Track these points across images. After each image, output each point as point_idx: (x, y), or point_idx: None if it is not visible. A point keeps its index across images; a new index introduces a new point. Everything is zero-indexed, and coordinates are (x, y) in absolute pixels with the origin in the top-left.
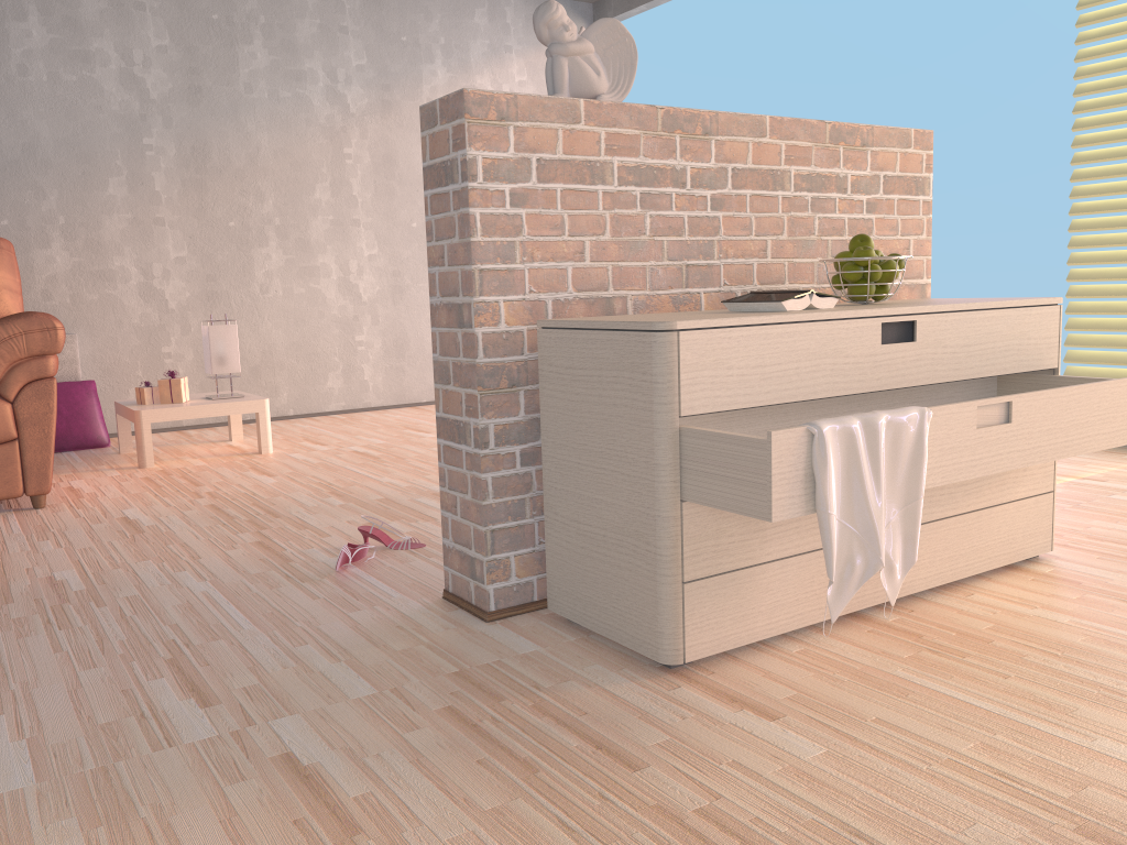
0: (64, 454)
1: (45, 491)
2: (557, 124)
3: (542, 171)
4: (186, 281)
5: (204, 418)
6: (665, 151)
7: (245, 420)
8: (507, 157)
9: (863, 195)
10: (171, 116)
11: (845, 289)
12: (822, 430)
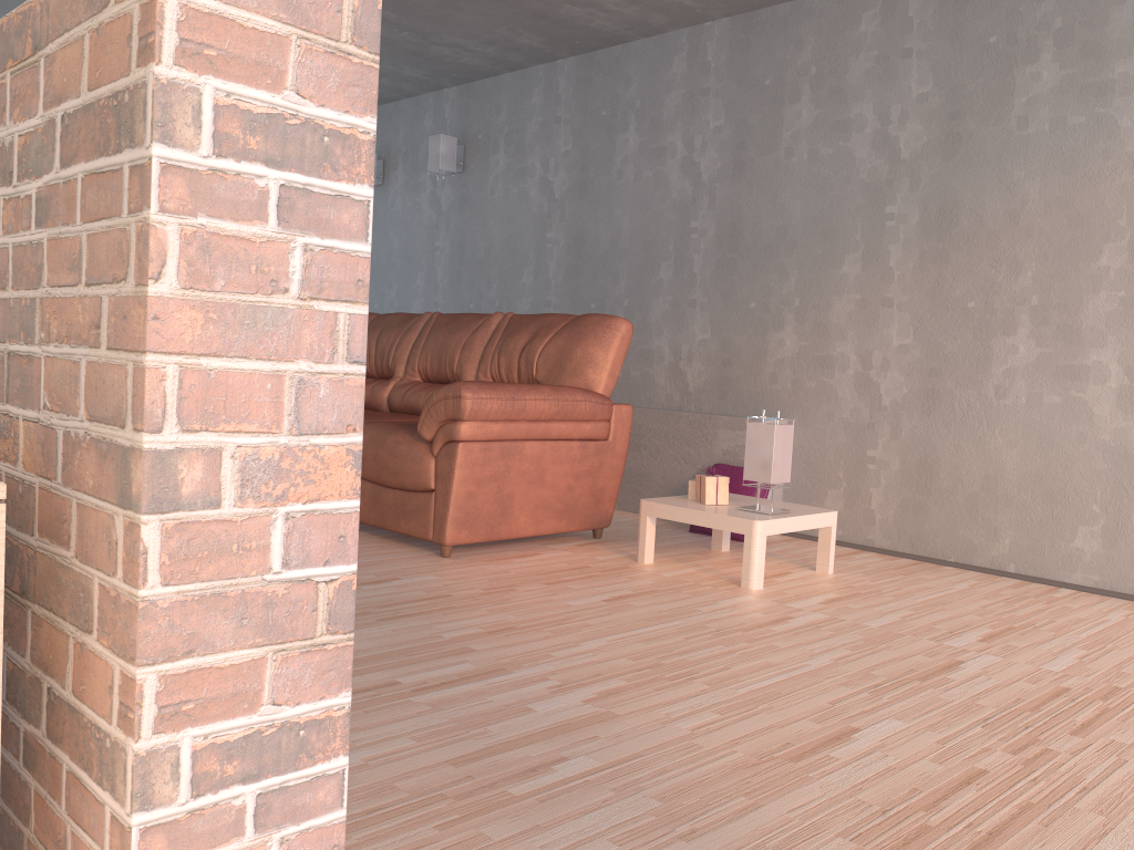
0: (695, 537)
1: (442, 542)
2: None
3: None
4: (905, 374)
5: (898, 544)
6: None
7: (947, 561)
8: None
9: (31, 180)
10: (919, 175)
11: (6, 422)
12: None
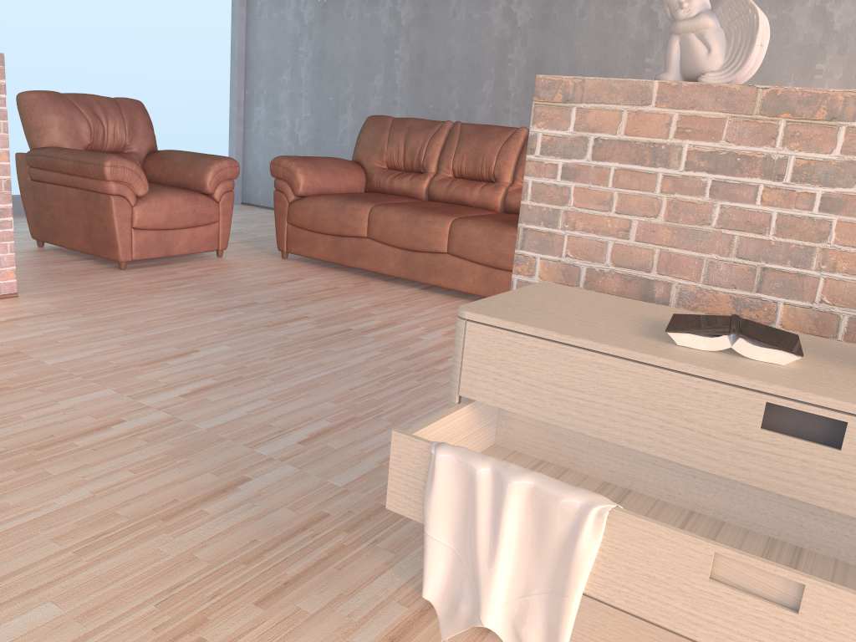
0: None
1: None
2: (622, 106)
3: (598, 149)
4: None
5: None
6: (758, 137)
7: None
8: (566, 135)
9: None
10: (846, 44)
11: None
12: (435, 454)
